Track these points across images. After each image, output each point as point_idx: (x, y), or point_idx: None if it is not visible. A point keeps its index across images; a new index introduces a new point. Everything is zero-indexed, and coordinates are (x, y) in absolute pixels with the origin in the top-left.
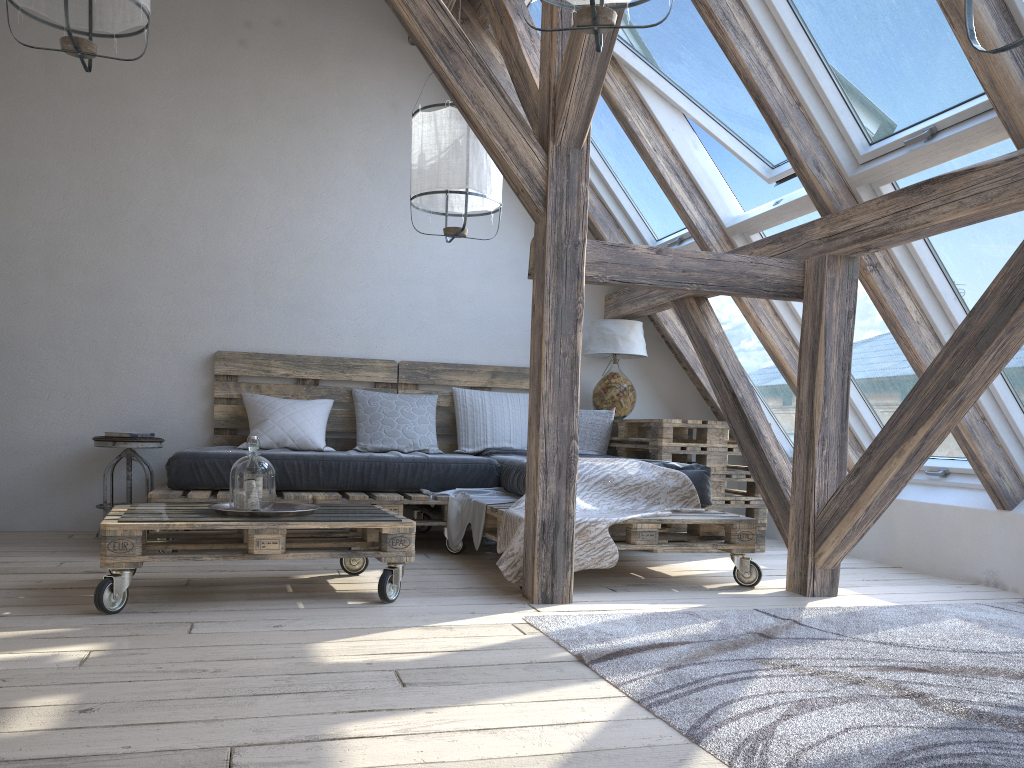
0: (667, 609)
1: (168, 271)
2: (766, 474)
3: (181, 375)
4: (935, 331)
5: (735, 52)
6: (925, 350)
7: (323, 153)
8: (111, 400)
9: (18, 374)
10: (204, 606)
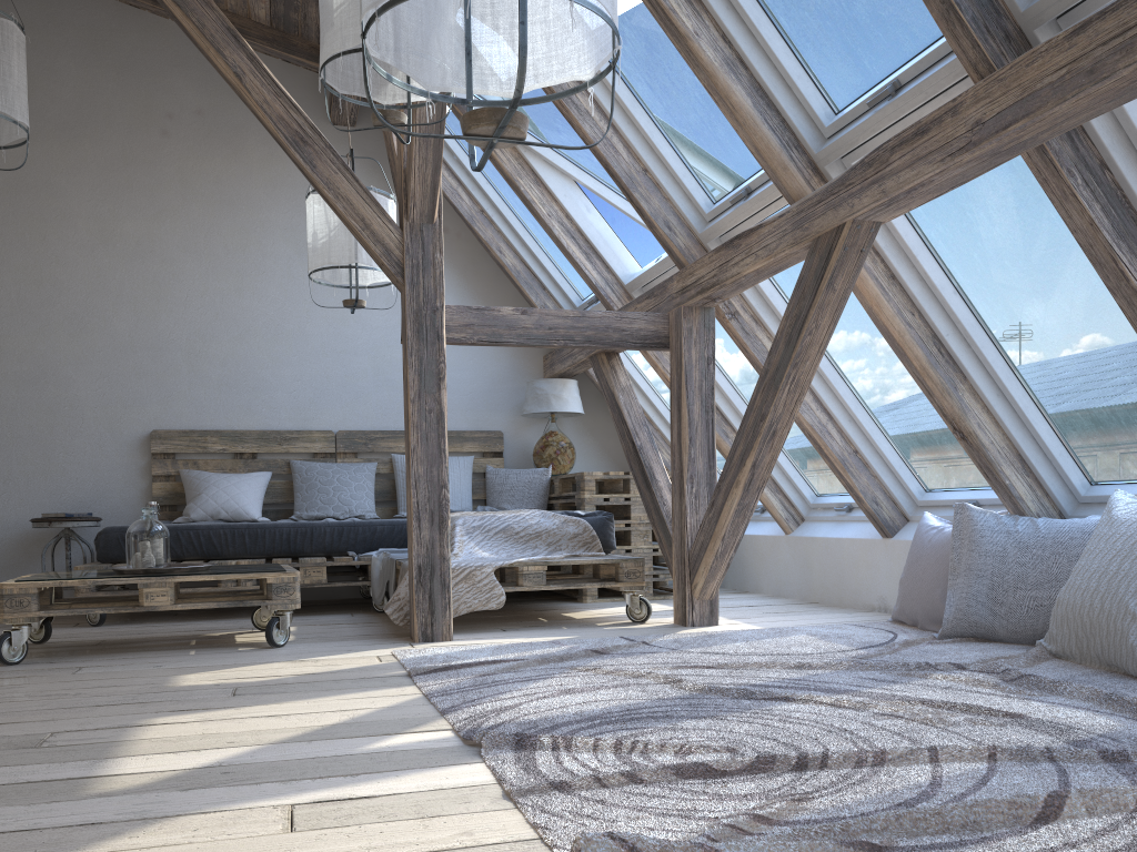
0: (538, 640)
1: (101, 355)
2: (657, 516)
3: (119, 455)
4: None
5: (580, 127)
6: None
7: (250, 233)
8: (50, 483)
9: None
10: (101, 657)
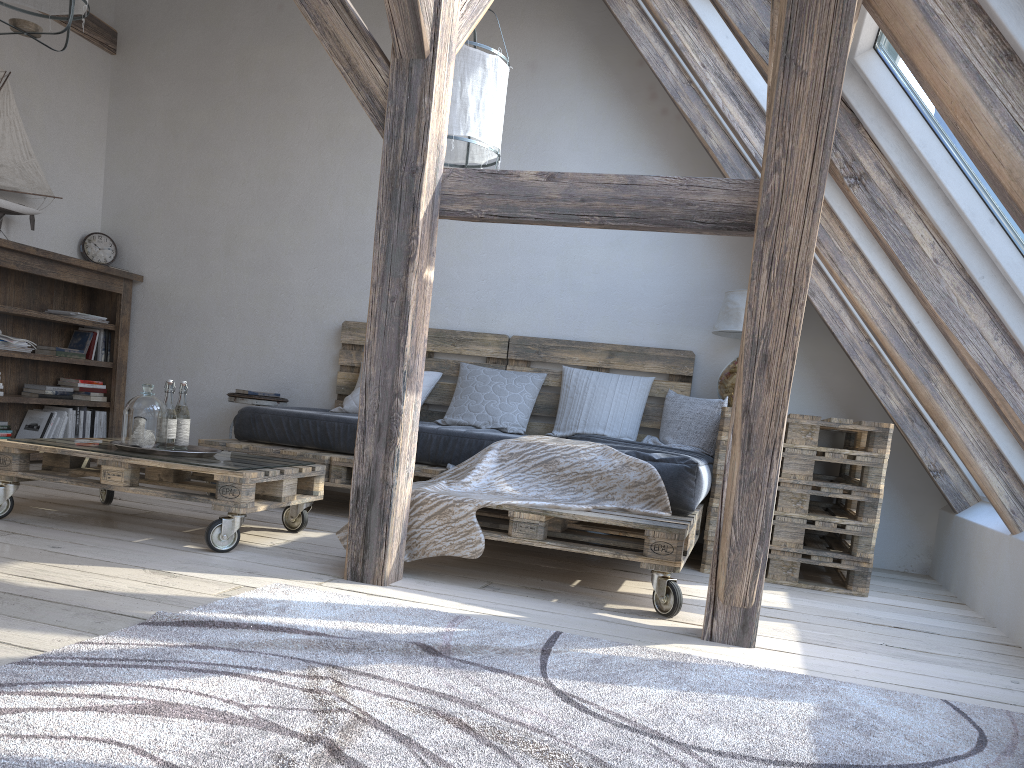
0: (460, 611)
1: (315, 247)
2: None
3: (317, 343)
4: (969, 274)
5: None
6: (947, 303)
7: None
8: (262, 363)
9: (199, 337)
10: (72, 527)
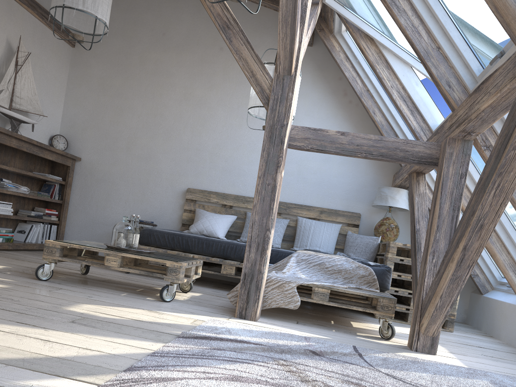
0: (301, 334)
1: (174, 150)
2: (415, 274)
3: (172, 197)
4: None
5: (398, 20)
6: None
7: None
8: (142, 206)
9: (109, 191)
10: (84, 286)
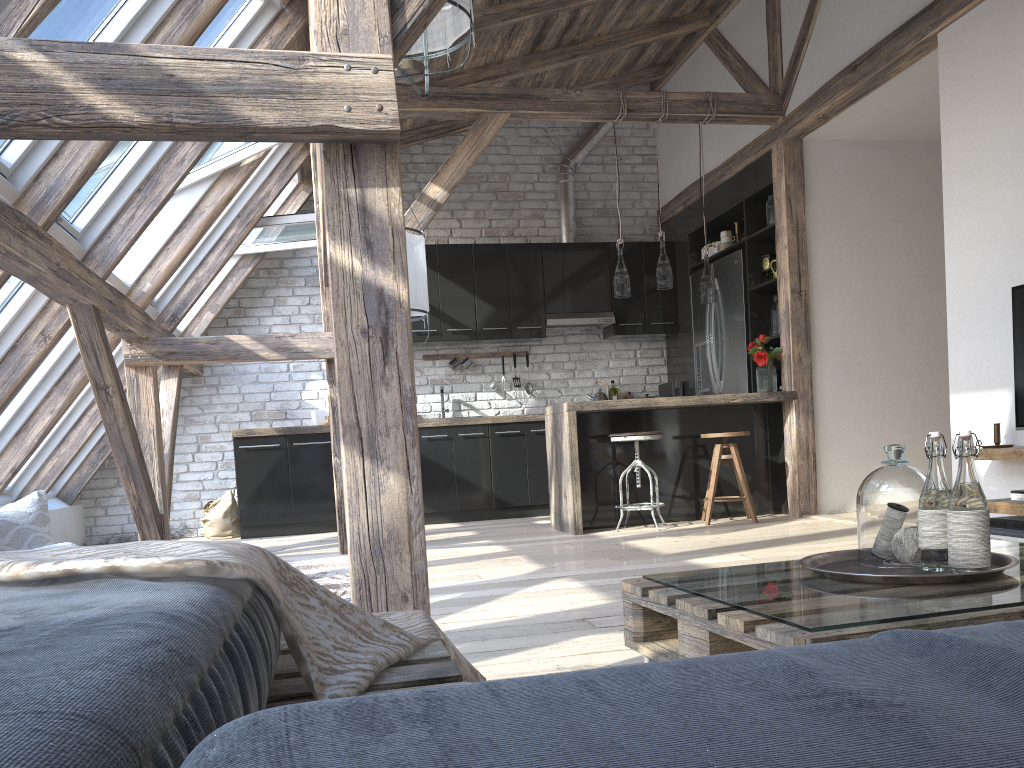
0: None
1: None
2: None
3: None
4: None
5: None
6: None
7: None
8: None
9: None
10: None
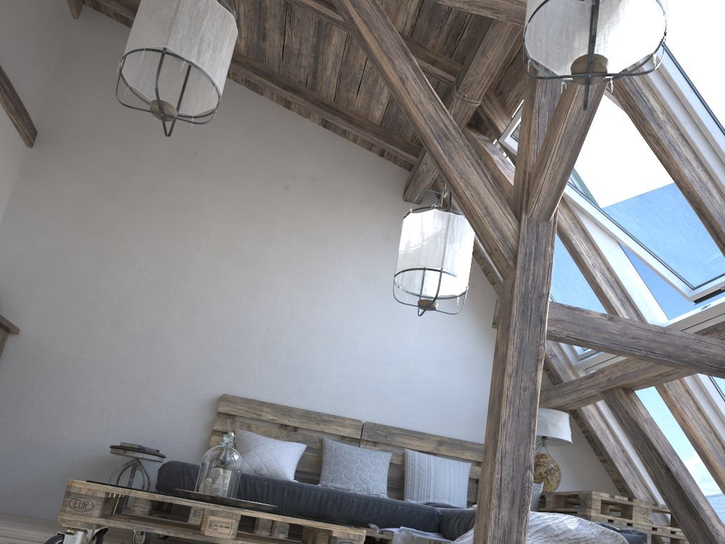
0: None
1: (200, 331)
2: None
3: (192, 409)
4: None
5: (679, 170)
6: None
7: (330, 263)
8: (134, 421)
9: (70, 391)
10: None
